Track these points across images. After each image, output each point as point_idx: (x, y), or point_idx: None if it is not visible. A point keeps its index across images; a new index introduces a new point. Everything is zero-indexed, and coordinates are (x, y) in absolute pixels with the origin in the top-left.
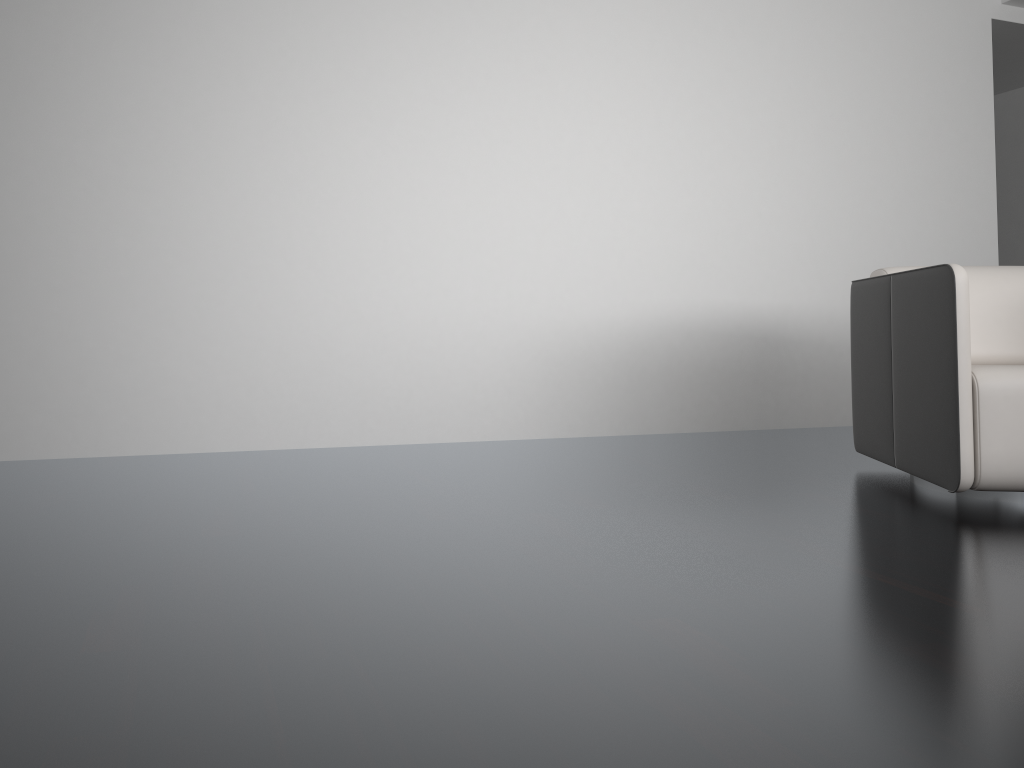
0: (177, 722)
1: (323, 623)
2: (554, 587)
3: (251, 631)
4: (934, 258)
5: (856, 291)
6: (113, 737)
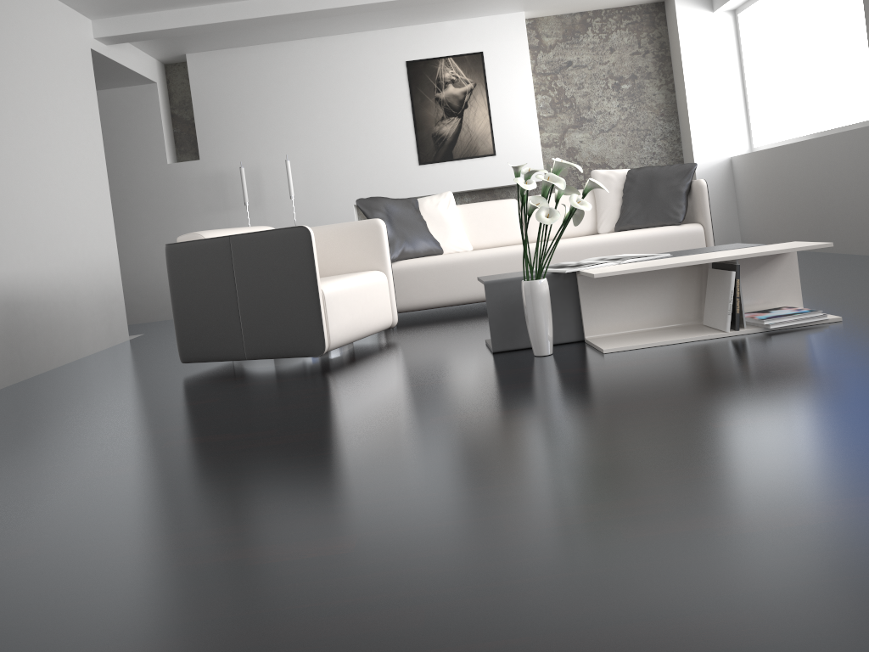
0: (498, 505)
1: (361, 487)
2: (354, 437)
3: (356, 504)
4: (87, 227)
5: (179, 250)
6: (510, 517)
